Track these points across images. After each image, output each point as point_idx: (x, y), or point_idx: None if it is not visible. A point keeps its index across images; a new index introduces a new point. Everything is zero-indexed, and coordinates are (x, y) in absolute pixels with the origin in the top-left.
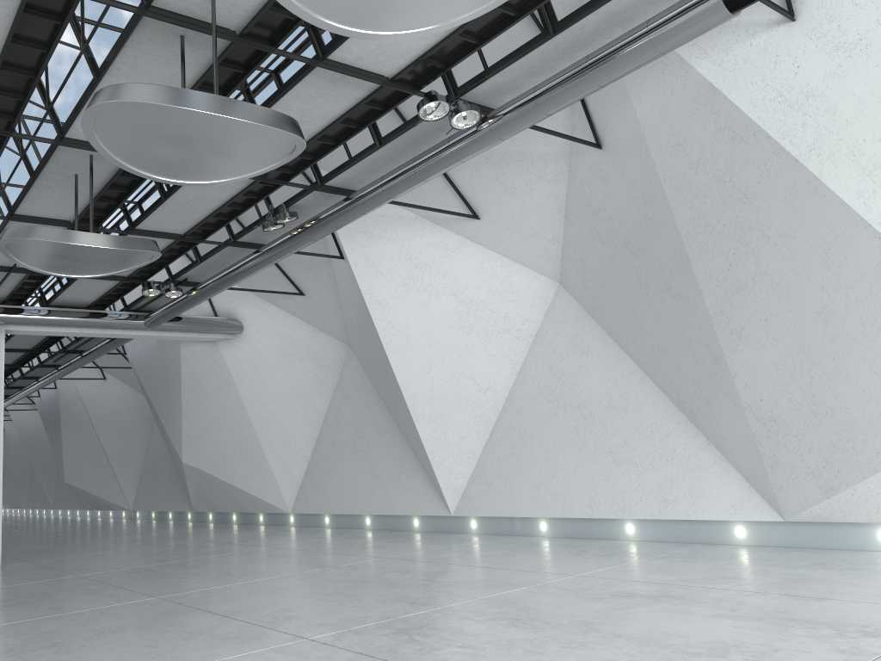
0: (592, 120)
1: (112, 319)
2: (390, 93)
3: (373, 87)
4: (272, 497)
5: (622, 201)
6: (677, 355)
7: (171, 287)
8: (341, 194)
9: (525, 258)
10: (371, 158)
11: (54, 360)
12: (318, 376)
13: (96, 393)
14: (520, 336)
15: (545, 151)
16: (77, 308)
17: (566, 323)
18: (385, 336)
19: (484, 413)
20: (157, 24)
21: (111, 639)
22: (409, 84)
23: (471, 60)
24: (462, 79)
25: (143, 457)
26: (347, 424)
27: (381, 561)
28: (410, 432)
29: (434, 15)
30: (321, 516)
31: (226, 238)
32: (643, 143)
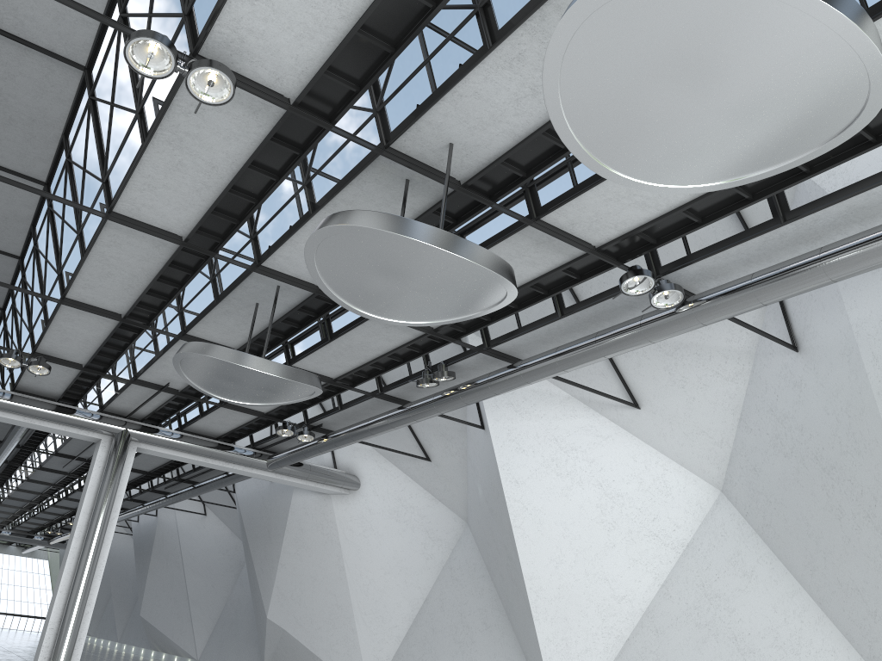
0: (789, 320)
1: (237, 454)
2: (590, 263)
3: (576, 254)
4: None
5: (817, 411)
6: (873, 598)
7: (305, 431)
8: (505, 360)
9: (685, 458)
10: (547, 328)
11: (165, 486)
12: (428, 549)
13: (193, 528)
14: (669, 544)
15: (727, 347)
16: (207, 437)
17: (726, 537)
18: (516, 517)
19: (616, 625)
20: (388, 165)
21: None
22: (612, 256)
23: (681, 241)
24: (667, 258)
25: (223, 604)
26: (451, 609)
27: None
28: (525, 631)
29: (714, 171)
30: None
31: (373, 389)
32: (853, 350)
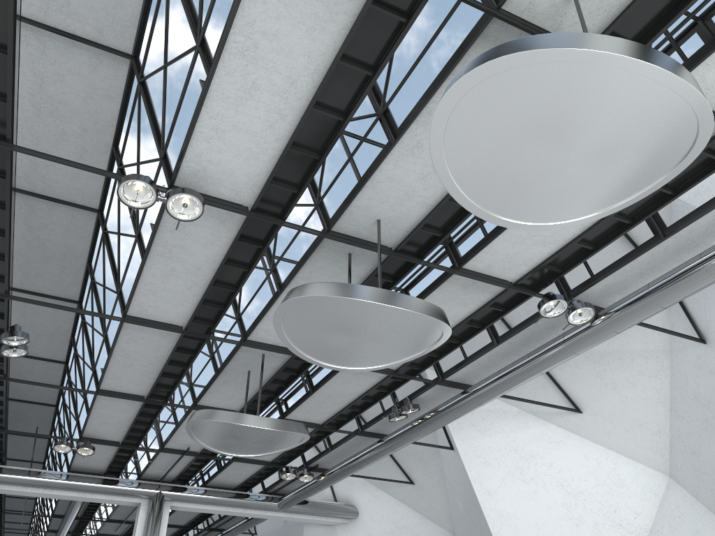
0: (692, 317)
1: (252, 500)
2: (511, 296)
3: (498, 291)
4: None
5: None
6: None
7: (304, 472)
8: (458, 387)
9: (630, 450)
10: (488, 355)
11: None
12: None
13: None
14: (634, 531)
15: (644, 349)
16: (227, 489)
17: (683, 518)
18: (494, 524)
19: None
20: (332, 245)
21: None
22: (528, 288)
23: (583, 266)
24: (574, 282)
25: None
26: None
27: None
28: None
29: (588, 205)
30: None
31: (355, 428)
32: None
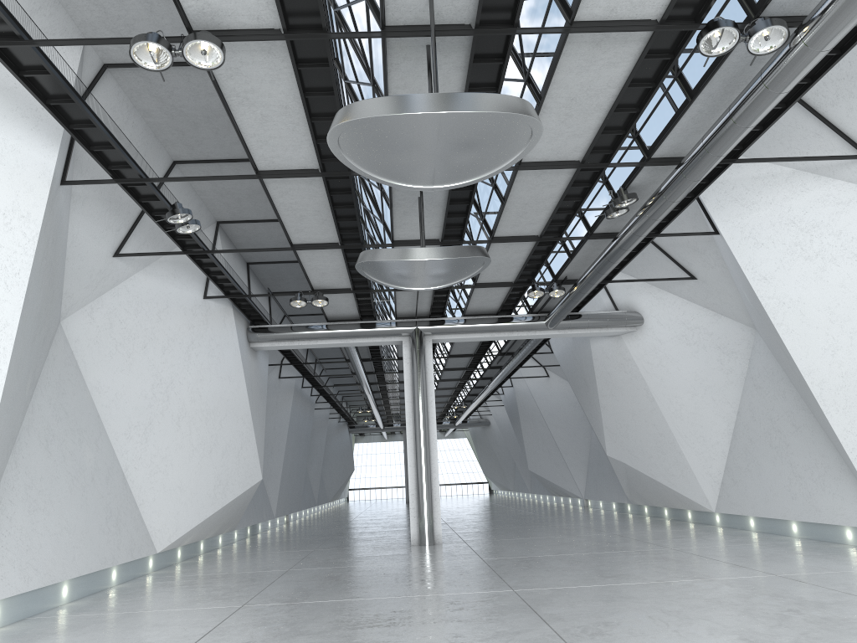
0: None
1: (516, 322)
2: (670, 37)
3: (645, 36)
4: (693, 494)
5: None
6: None
7: (553, 287)
8: (673, 164)
9: None
10: (689, 117)
11: (497, 362)
12: (725, 365)
13: (543, 390)
14: None
15: None
16: (488, 315)
17: None
18: (775, 315)
19: None
20: (401, 41)
21: (432, 627)
22: (688, 20)
23: None
24: None
25: (587, 449)
26: (761, 417)
27: (766, 579)
28: (826, 426)
29: None
30: (745, 518)
31: (585, 232)
32: None
